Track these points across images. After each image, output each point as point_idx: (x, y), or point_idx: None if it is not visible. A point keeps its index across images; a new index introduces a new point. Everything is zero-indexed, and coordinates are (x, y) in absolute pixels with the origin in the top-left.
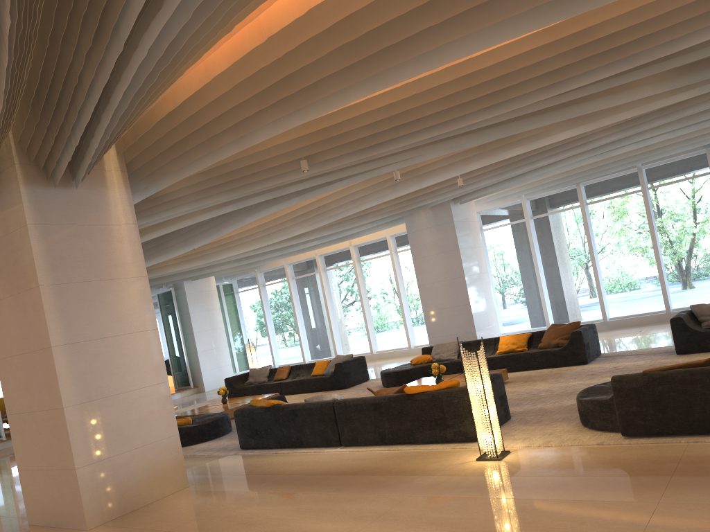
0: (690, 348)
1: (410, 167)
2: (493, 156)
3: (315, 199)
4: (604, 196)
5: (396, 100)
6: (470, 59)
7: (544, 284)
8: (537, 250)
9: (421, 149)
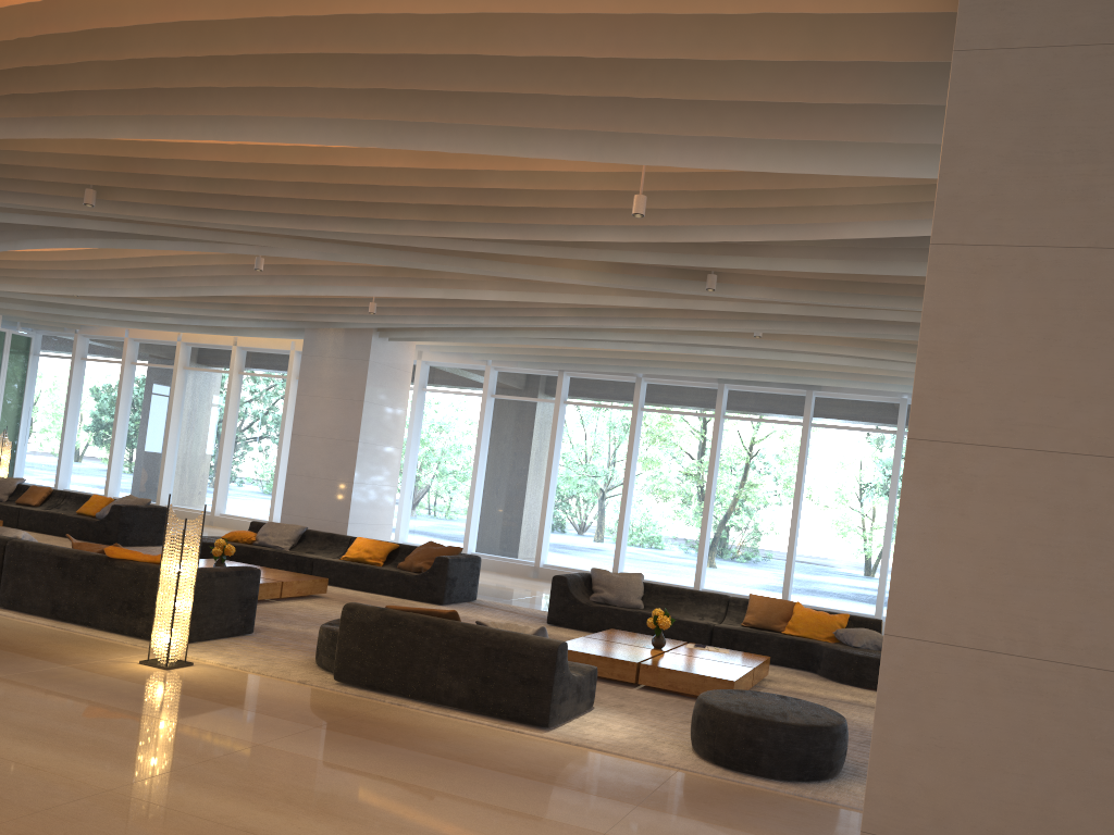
0: (563, 619)
1: (293, 260)
2: (406, 288)
3: (155, 254)
4: (589, 400)
5: (229, 161)
6: (332, 149)
7: (480, 491)
8: (486, 442)
9: (279, 239)
